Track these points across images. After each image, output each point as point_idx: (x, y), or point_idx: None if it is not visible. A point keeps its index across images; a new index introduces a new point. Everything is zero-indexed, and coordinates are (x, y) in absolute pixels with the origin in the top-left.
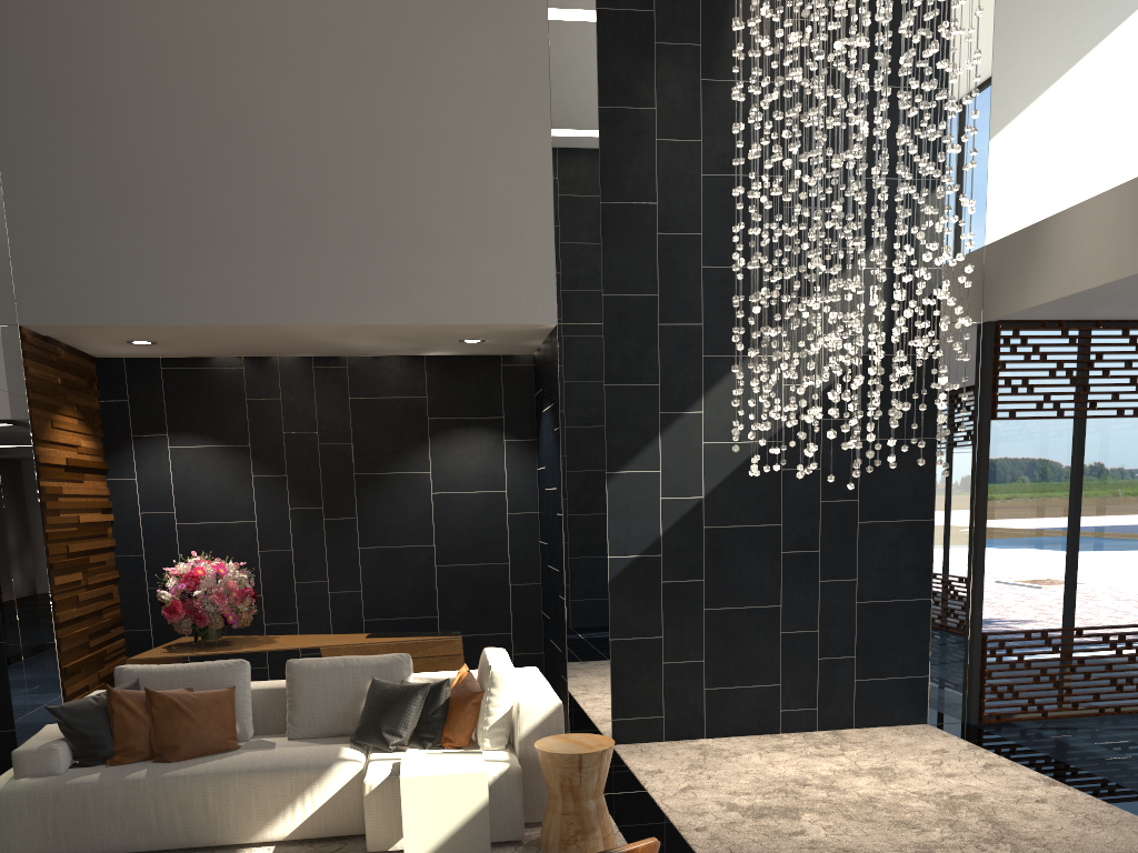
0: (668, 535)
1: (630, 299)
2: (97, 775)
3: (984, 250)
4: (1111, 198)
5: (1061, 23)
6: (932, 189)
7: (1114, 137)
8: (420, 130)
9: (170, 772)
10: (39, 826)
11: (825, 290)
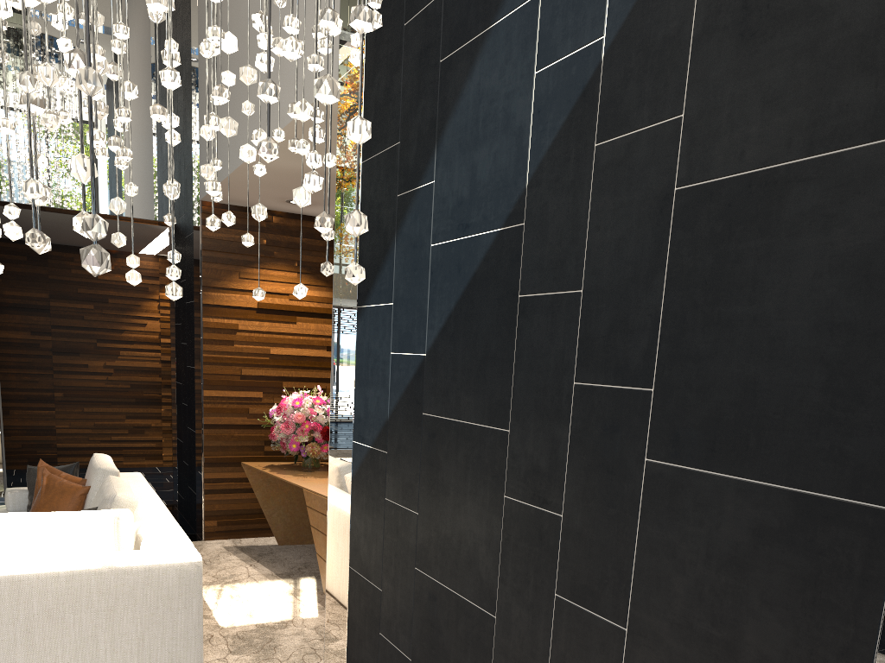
0: (393, 420)
1: None
2: None
3: None
4: None
5: None
6: None
7: None
8: None
9: None
10: None
11: None
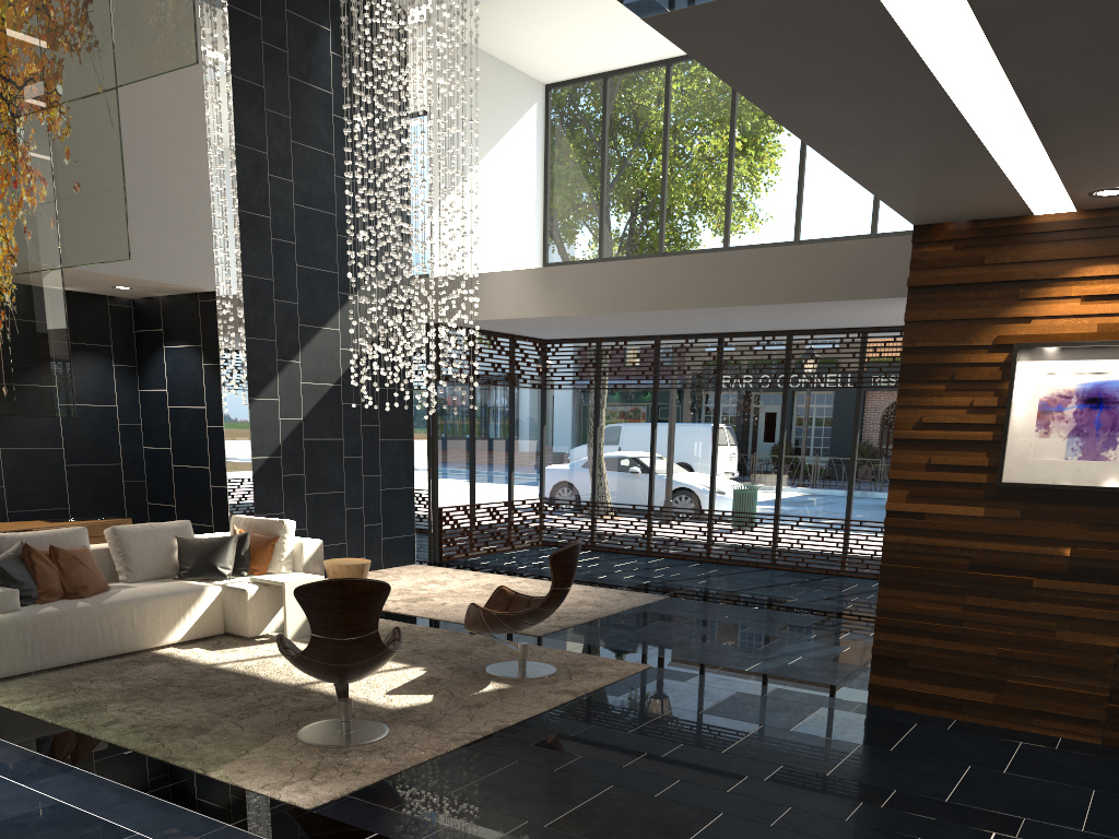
0: (285, 444)
1: (258, 280)
2: (53, 607)
3: (429, 280)
4: (515, 275)
5: (455, 156)
6: (405, 239)
7: (478, 226)
8: (124, 131)
9: (104, 601)
10: (21, 648)
11: (359, 291)
